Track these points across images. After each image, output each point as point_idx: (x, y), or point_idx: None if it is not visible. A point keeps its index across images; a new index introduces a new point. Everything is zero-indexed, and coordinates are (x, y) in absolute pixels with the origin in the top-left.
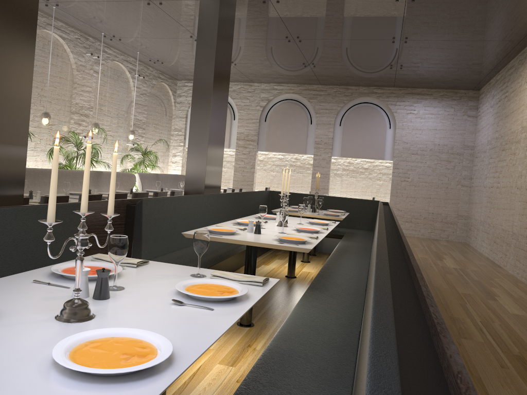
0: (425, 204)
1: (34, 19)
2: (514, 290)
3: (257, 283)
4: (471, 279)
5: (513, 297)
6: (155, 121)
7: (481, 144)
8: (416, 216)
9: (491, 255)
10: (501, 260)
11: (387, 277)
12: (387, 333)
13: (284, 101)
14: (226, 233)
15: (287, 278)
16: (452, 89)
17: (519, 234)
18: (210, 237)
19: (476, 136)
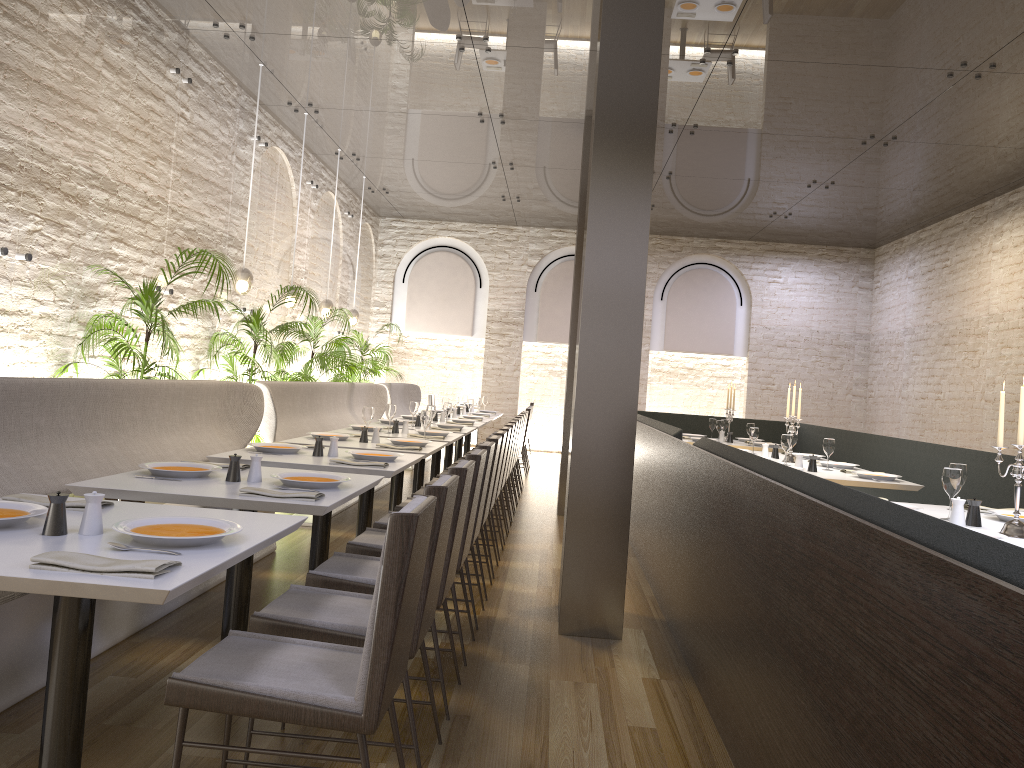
0: None
1: None
2: None
3: None
4: None
5: None
6: (358, 290)
7: (888, 333)
8: None
9: None
10: None
11: None
12: None
13: (567, 258)
14: None
15: None
16: (836, 245)
17: None
18: None
19: (874, 318)
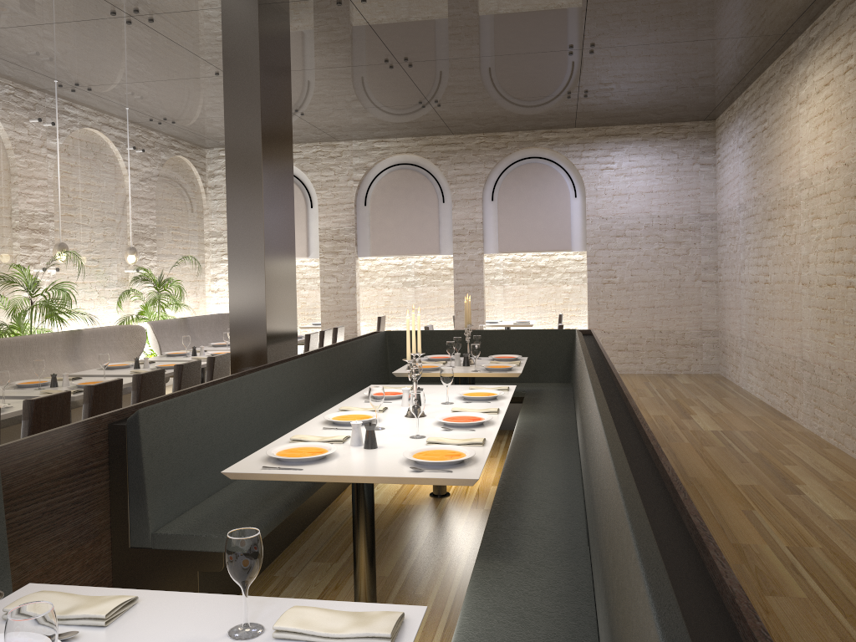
0: (647, 318)
1: None
2: (823, 465)
3: (378, 640)
4: (747, 451)
5: (826, 481)
6: (173, 225)
7: (728, 210)
8: (633, 339)
9: (767, 396)
10: (786, 406)
11: None
12: None
13: (394, 168)
14: (310, 459)
15: (434, 498)
16: (671, 122)
17: (814, 362)
18: (279, 475)
19: (718, 196)
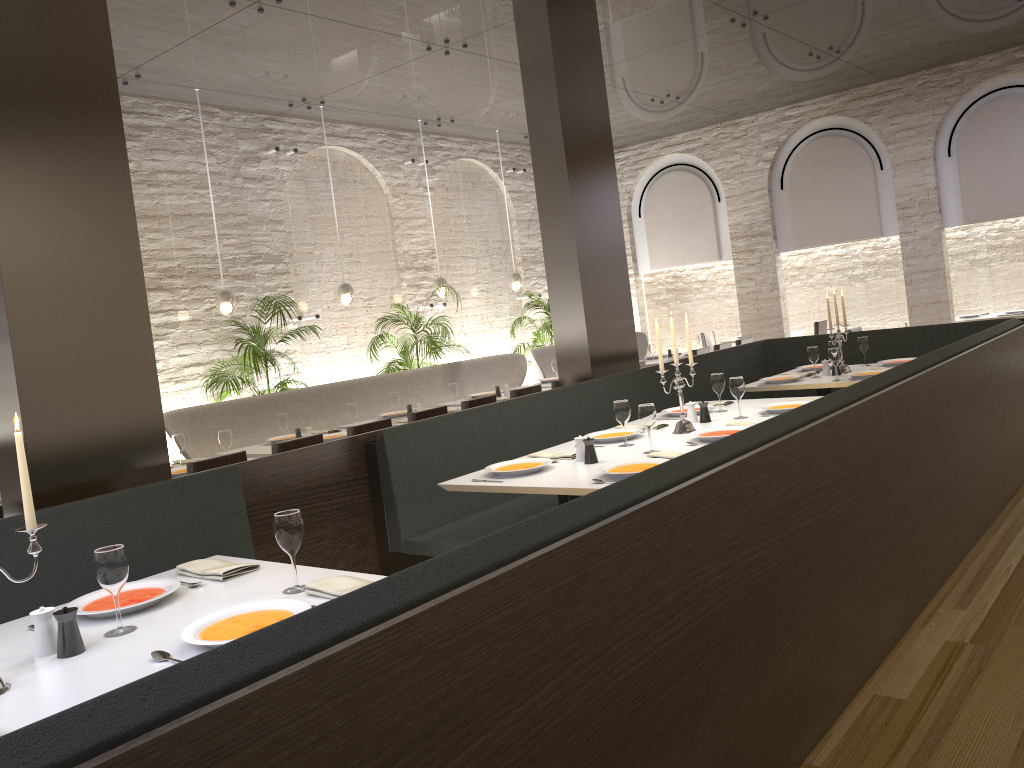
0: None
1: (125, 188)
2: None
3: None
4: None
5: None
6: None
7: None
8: None
9: None
10: None
11: (395, 600)
12: (9, 763)
13: (813, 137)
14: (518, 472)
15: None
16: None
17: None
18: (480, 486)
19: None
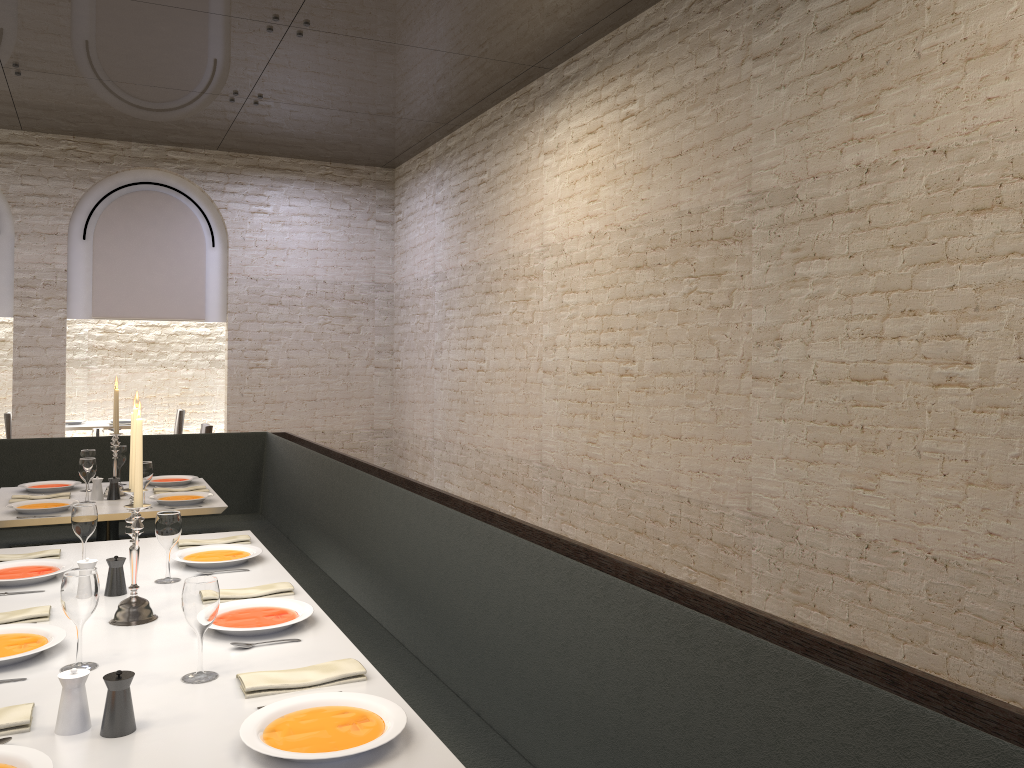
0: (307, 415)
1: None
2: None
3: None
4: None
5: None
6: None
7: (415, 280)
8: None
9: None
10: None
11: None
12: None
13: None
14: None
15: None
16: (344, 162)
17: (563, 467)
18: None
19: (398, 262)
